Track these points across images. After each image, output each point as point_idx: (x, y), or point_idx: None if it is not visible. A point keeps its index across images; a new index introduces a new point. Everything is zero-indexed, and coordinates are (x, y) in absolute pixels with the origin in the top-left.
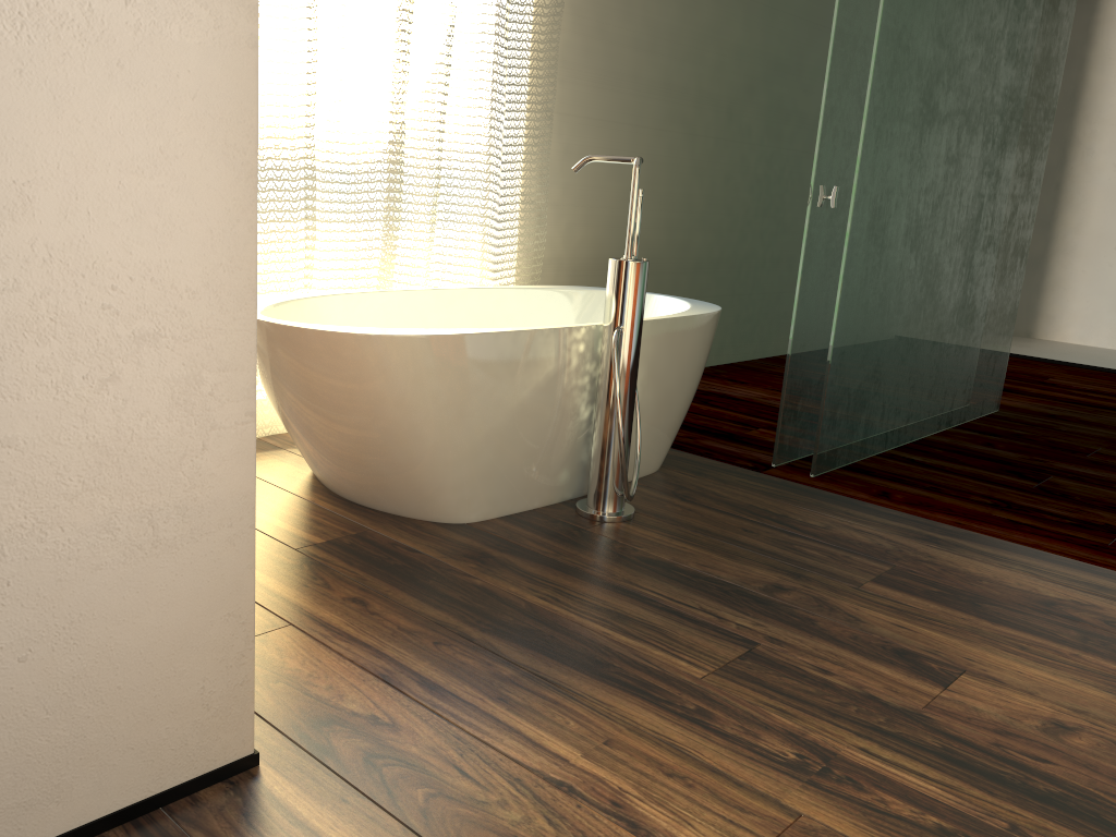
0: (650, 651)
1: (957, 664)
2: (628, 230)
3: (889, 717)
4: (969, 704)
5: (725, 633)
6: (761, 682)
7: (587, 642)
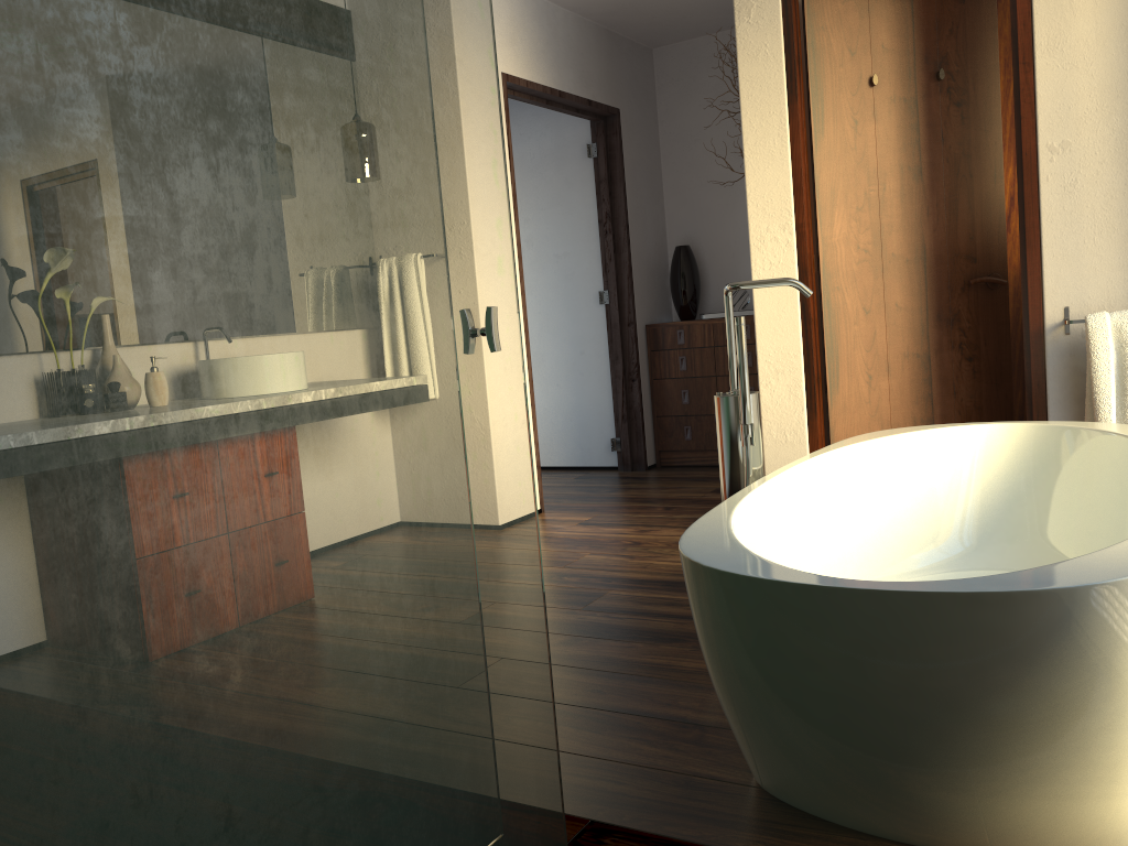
0: (643, 594)
1: None
2: (734, 361)
3: None
4: None
5: (602, 609)
6: (578, 594)
7: (680, 590)
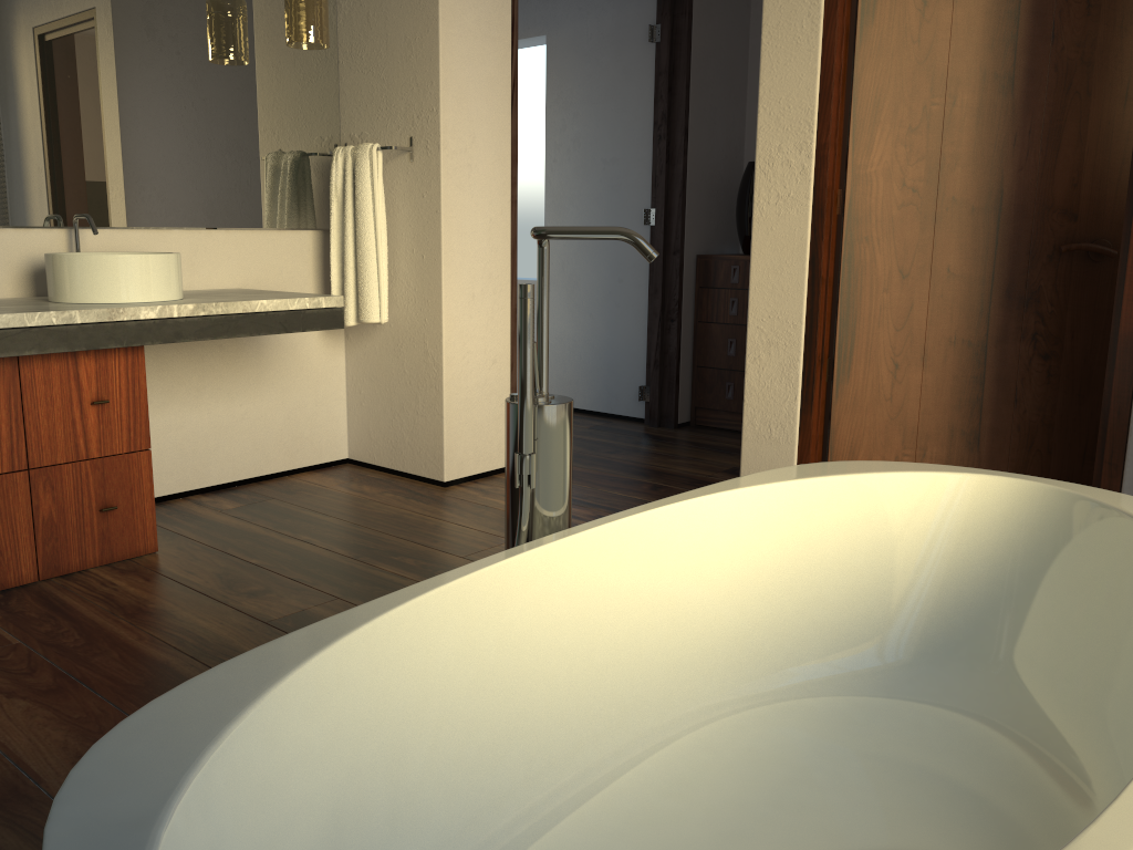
0: None
1: (266, 626)
2: (547, 348)
3: (368, 592)
4: (300, 601)
5: None
6: None
7: None
